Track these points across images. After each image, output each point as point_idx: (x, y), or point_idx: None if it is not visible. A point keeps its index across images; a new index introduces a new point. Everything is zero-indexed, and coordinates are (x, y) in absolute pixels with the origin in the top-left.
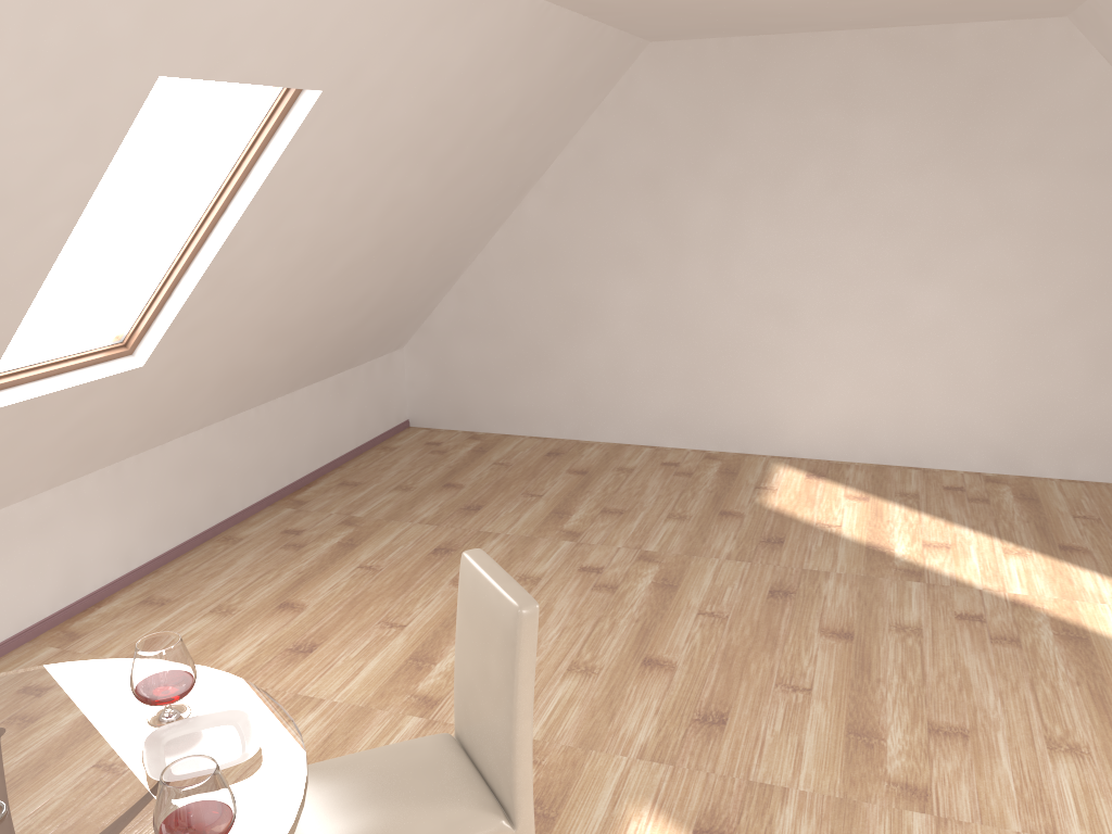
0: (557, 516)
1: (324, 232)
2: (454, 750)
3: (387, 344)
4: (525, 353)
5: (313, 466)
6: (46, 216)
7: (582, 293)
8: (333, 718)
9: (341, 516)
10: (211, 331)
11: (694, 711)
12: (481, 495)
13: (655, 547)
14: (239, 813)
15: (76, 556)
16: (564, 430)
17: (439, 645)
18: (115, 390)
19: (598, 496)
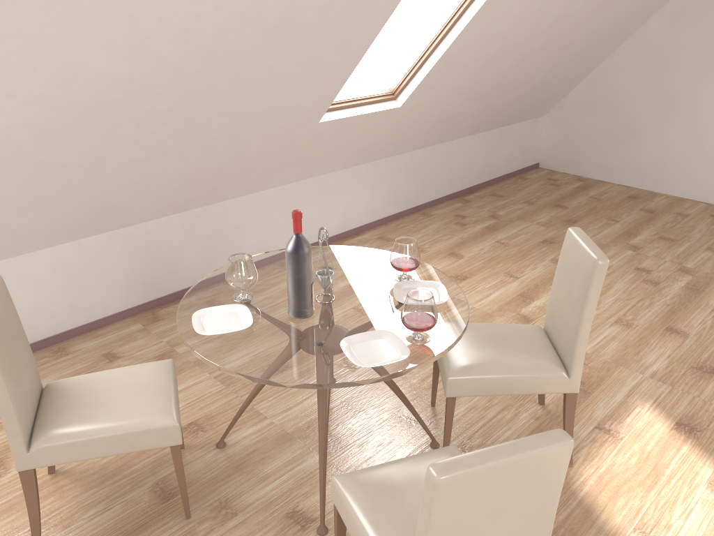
0: (627, 235)
1: (512, 35)
2: (542, 334)
3: (534, 112)
4: (626, 128)
5: (477, 181)
6: (374, 16)
7: (678, 90)
8: (472, 315)
9: (489, 212)
10: (437, 91)
11: (694, 362)
12: (578, 215)
13: (692, 266)
14: (435, 324)
15: (350, 207)
16: (643, 183)
17: (537, 292)
18: (384, 119)
19: (658, 228)
